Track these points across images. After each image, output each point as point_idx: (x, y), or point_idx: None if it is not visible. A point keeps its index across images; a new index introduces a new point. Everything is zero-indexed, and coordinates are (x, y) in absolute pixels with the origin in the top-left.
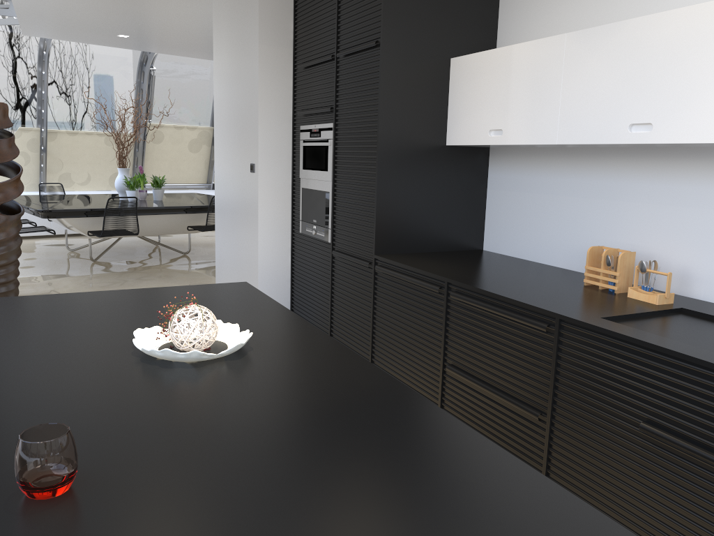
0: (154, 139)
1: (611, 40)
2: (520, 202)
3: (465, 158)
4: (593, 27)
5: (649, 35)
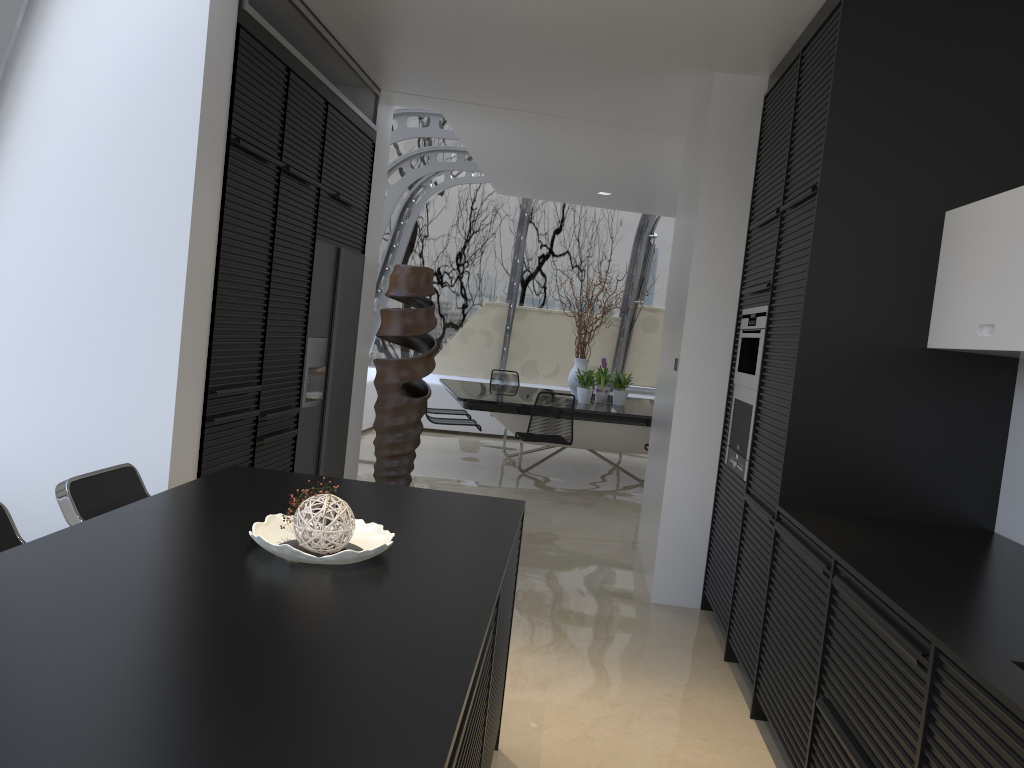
0: (645, 327)
1: None
2: None
3: (965, 371)
4: None
5: None
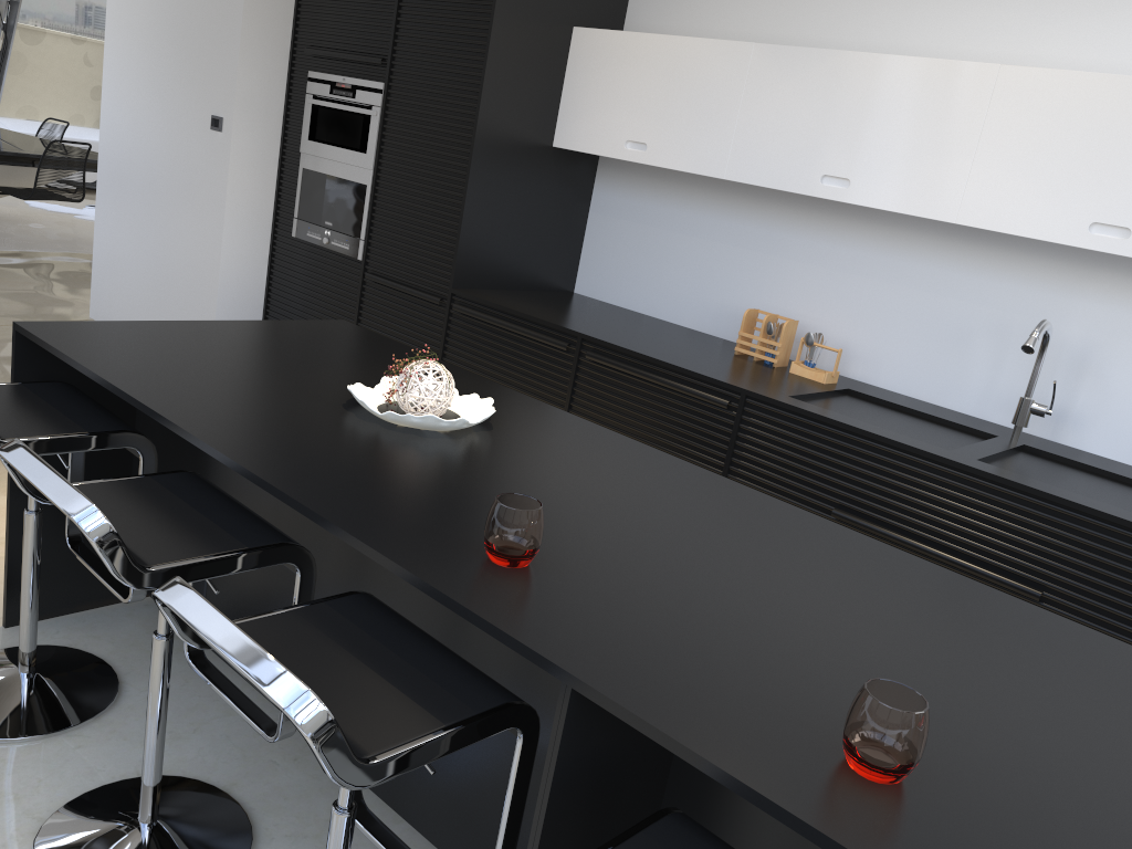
0: None
1: (812, 68)
2: (638, 236)
3: (571, 166)
4: (791, 46)
5: (860, 77)
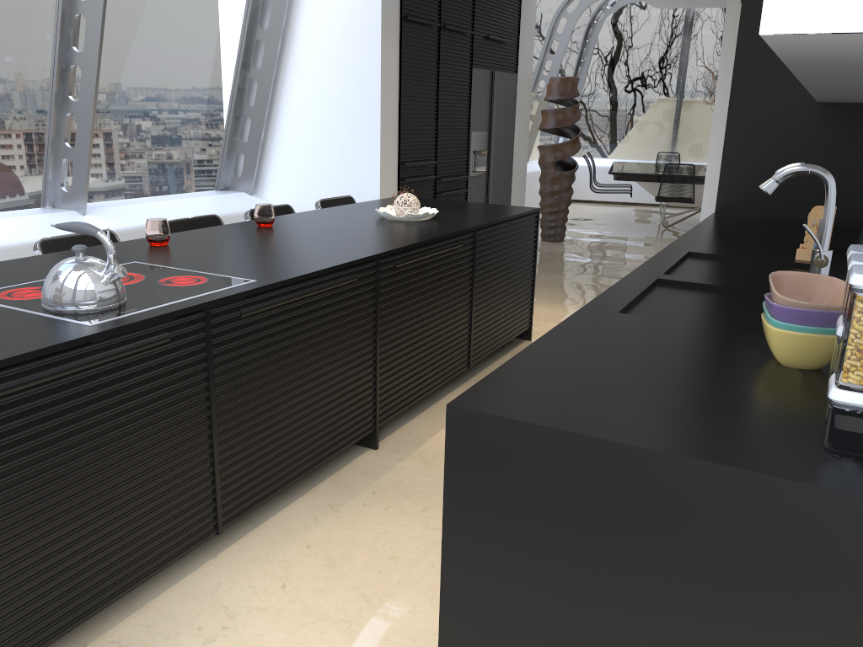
0: None
1: None
2: None
3: (845, 116)
4: None
5: None
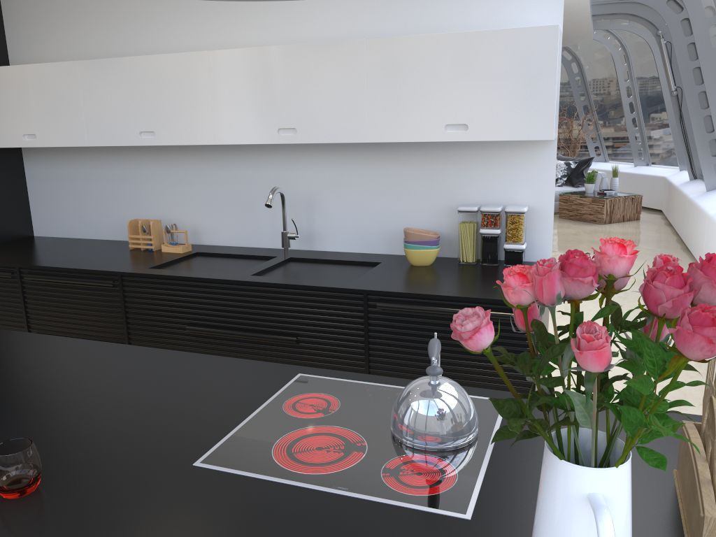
0: None
1: (114, 70)
2: (61, 191)
3: (0, 157)
4: (98, 59)
5: (140, 71)
